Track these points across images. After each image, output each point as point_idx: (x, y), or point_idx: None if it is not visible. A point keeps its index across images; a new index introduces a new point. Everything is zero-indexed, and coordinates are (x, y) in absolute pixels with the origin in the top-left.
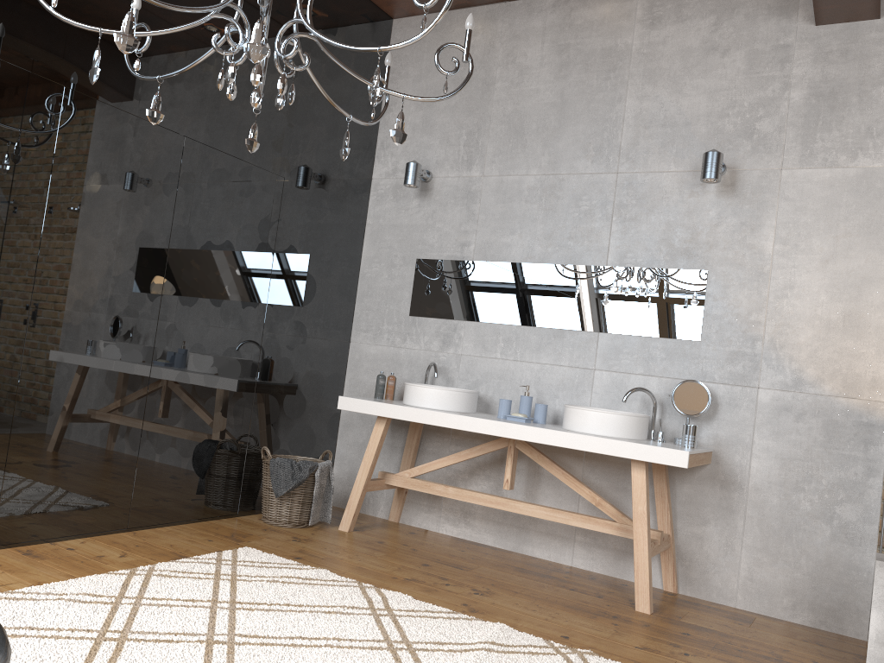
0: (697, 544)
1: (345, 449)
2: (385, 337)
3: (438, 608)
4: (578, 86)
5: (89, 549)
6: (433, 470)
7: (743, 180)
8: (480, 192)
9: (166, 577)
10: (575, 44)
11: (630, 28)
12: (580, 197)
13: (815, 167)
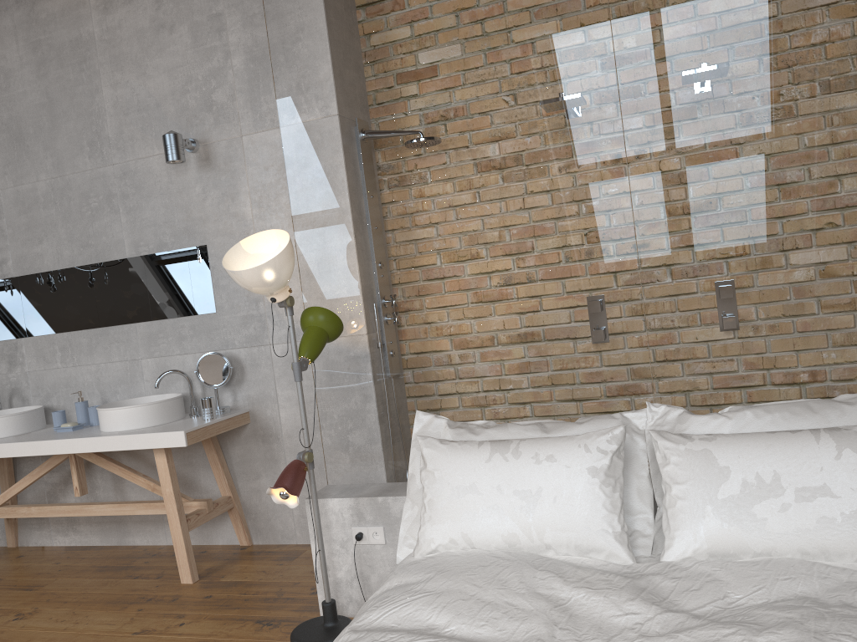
0: (257, 497)
1: None
2: None
3: None
4: (59, 83)
5: None
6: (15, 494)
7: (215, 153)
8: (2, 207)
9: None
10: (45, 39)
11: (88, 15)
12: (88, 194)
13: (267, 129)
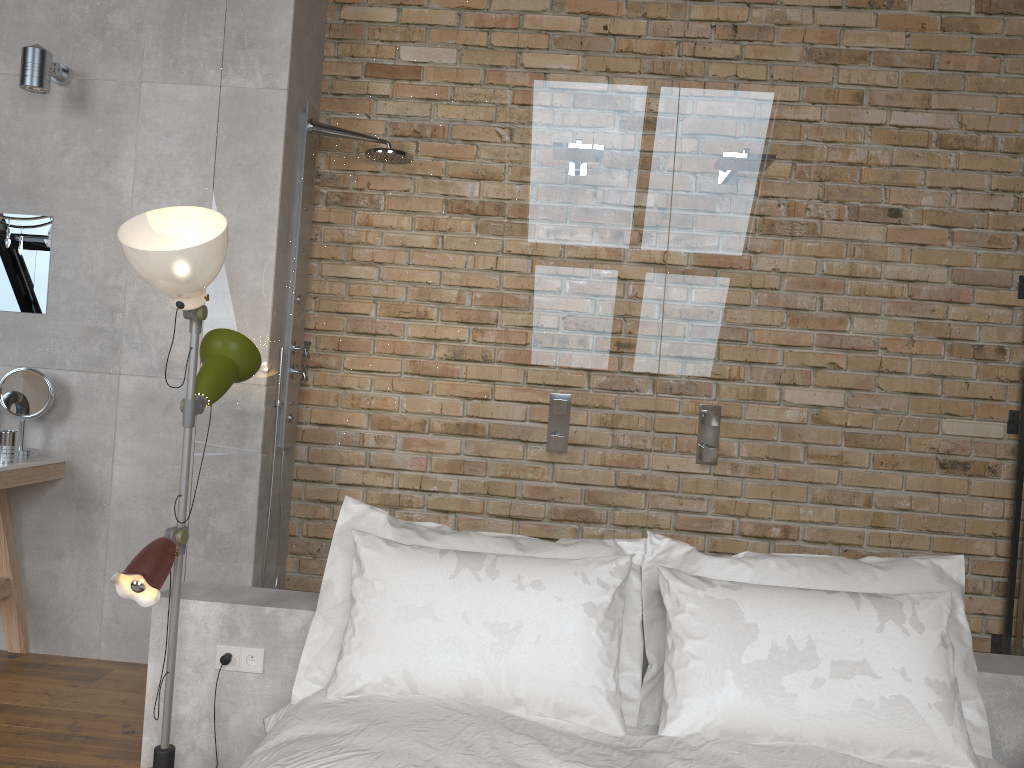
0: (51, 585)
1: None
2: None
3: None
4: None
5: None
6: None
7: (95, 94)
8: None
9: None
10: None
11: None
12: None
13: (181, 82)
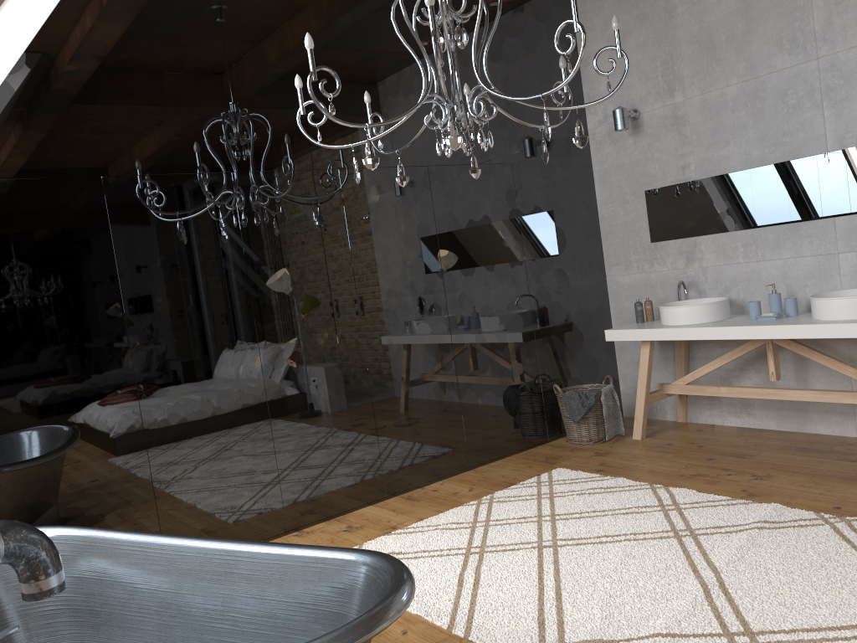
0: None
1: (625, 368)
2: (634, 266)
3: (719, 497)
4: None
5: (447, 488)
6: (703, 375)
7: None
8: (687, 115)
9: (502, 503)
10: None
11: None
12: (785, 92)
13: None
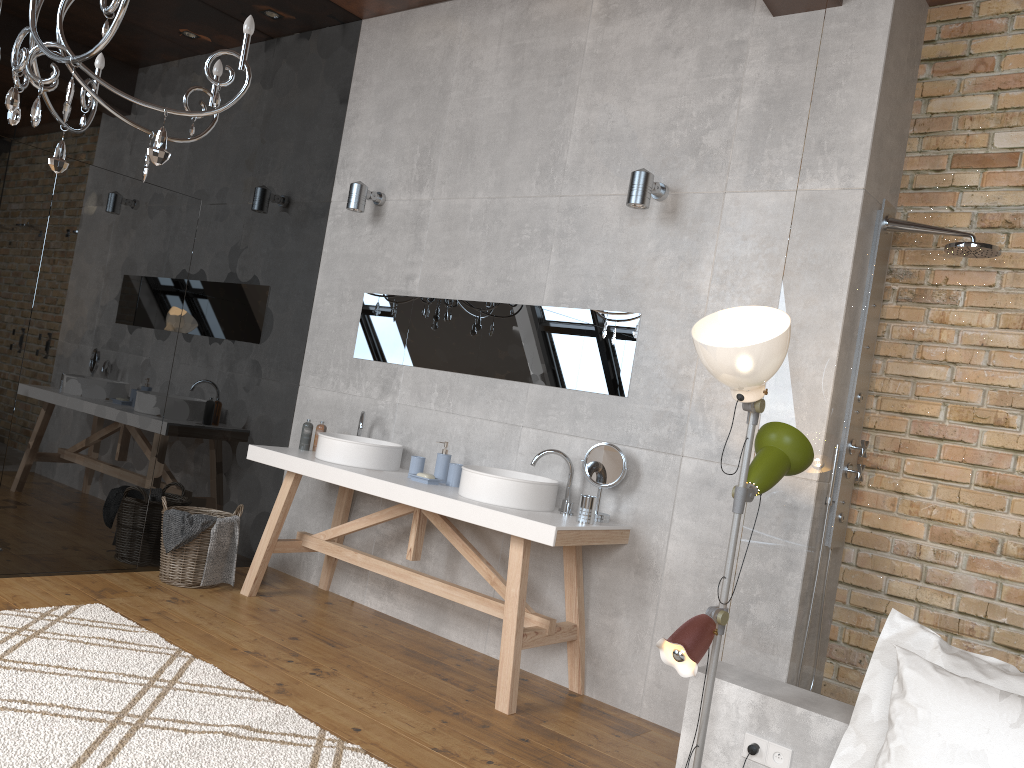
0: (607, 638)
1: None
2: (330, 381)
3: (238, 685)
4: (530, 94)
5: None
6: (346, 533)
7: (685, 206)
8: (428, 218)
9: None
10: (530, 44)
11: (585, 24)
12: (522, 224)
13: (760, 189)
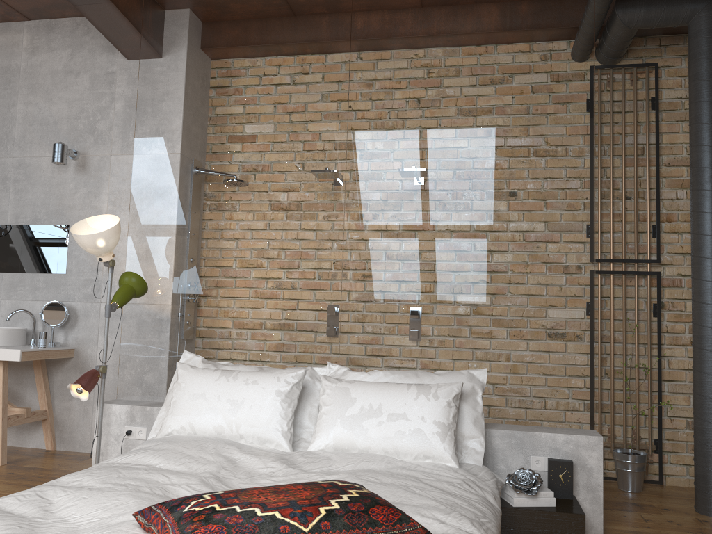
0: (67, 414)
1: None
2: None
3: None
4: None
5: None
6: None
7: (90, 163)
8: None
9: None
10: None
11: (19, 53)
12: None
13: (130, 153)
